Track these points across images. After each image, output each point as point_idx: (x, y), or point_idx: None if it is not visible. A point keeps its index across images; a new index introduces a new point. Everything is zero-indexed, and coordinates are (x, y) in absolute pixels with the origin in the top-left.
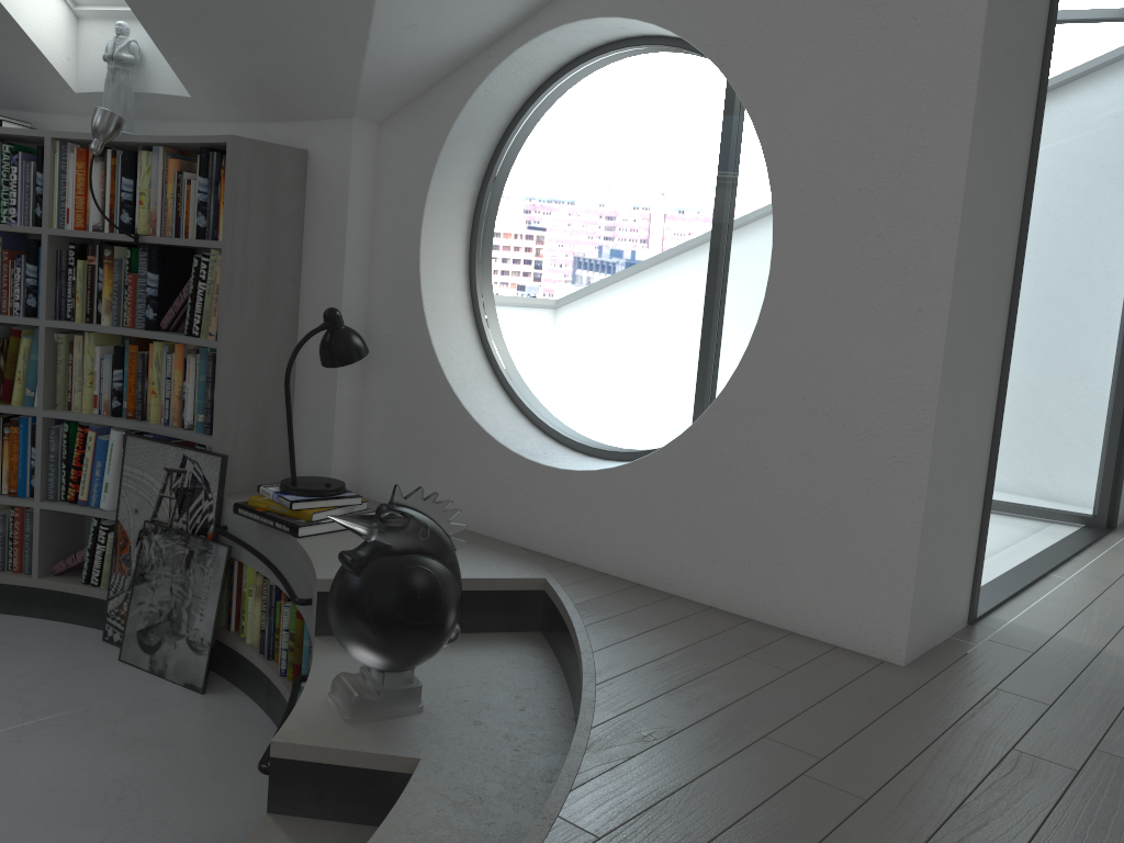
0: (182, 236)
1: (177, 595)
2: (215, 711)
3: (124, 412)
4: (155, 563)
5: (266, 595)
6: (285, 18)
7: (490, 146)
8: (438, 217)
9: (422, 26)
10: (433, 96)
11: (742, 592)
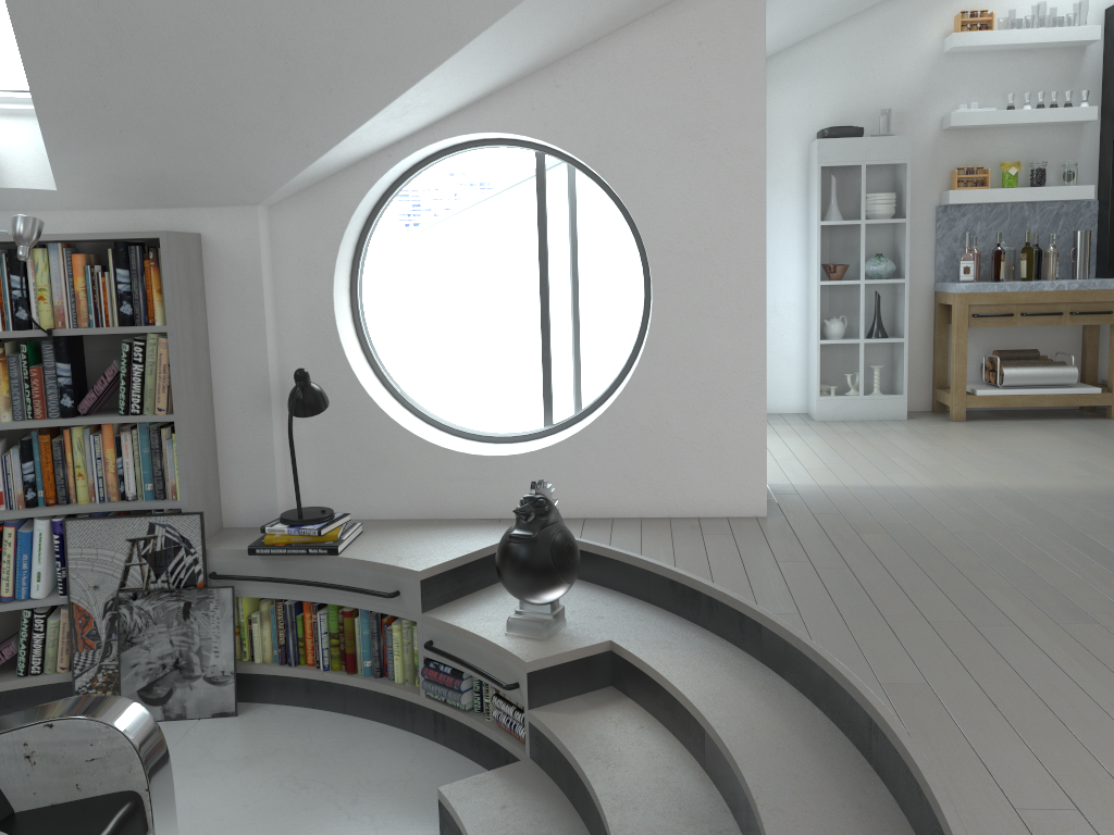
0: (103, 325)
1: (181, 644)
2: (268, 721)
3: (41, 501)
4: (143, 625)
5: (281, 615)
6: (242, 134)
7: (365, 219)
8: (339, 281)
9: (364, 141)
10: (330, 184)
11: (660, 502)
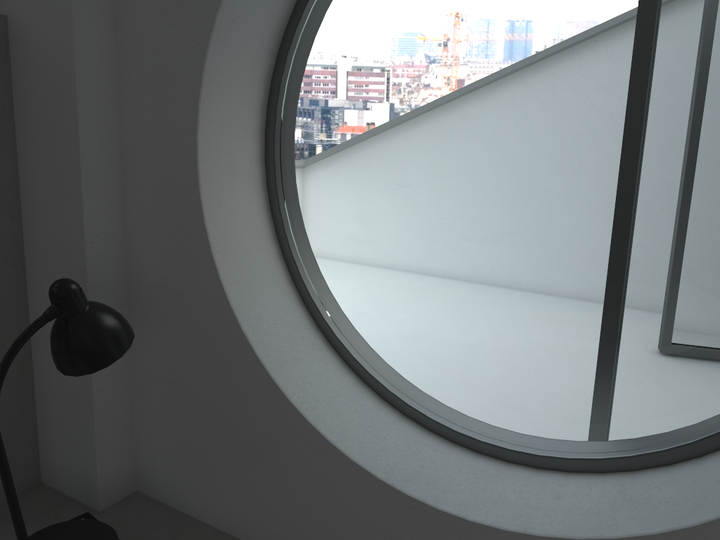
0: None
1: None
2: None
3: None
4: None
5: None
6: None
7: (288, 0)
8: (220, 112)
9: None
10: None
11: None
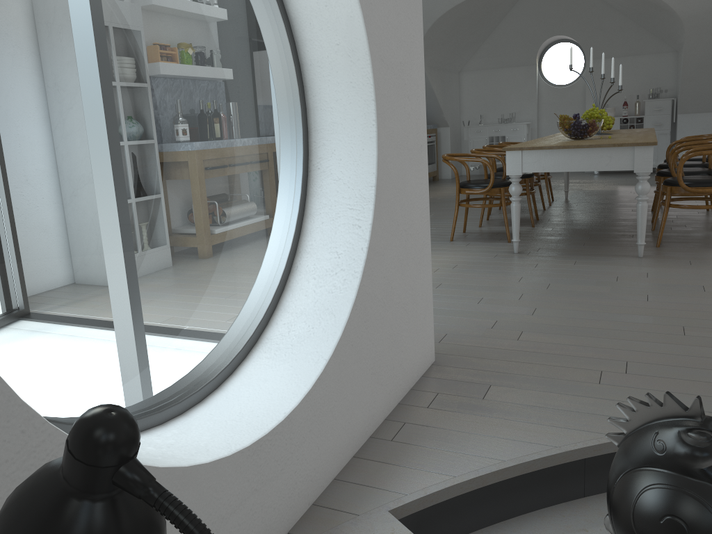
0: None
1: None
2: None
3: None
4: None
5: None
6: None
7: None
8: None
9: None
10: None
11: (393, 390)
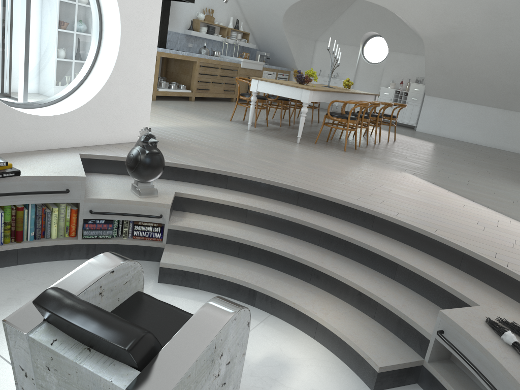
0: None
1: None
2: None
3: None
4: None
5: None
6: None
7: None
8: None
9: None
10: None
11: (114, 137)
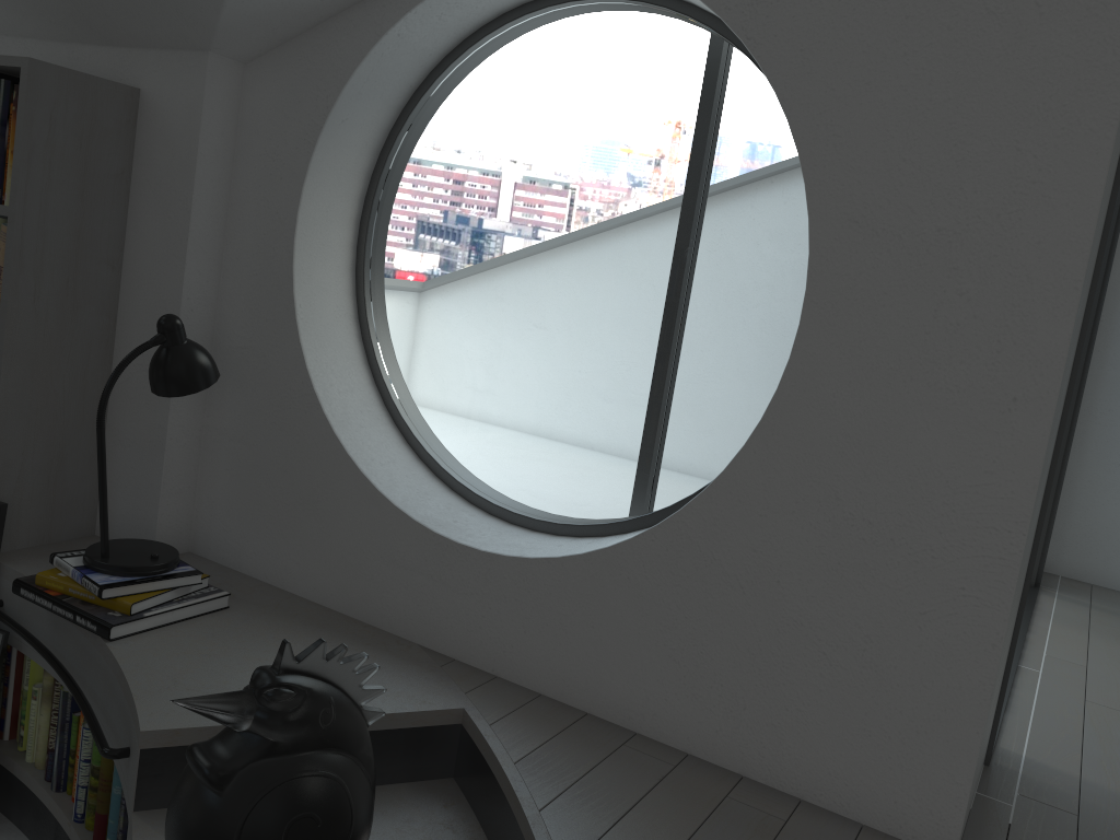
0: None
1: None
2: None
3: None
4: None
5: (57, 703)
6: None
7: (394, 109)
8: (321, 197)
9: None
10: (323, 34)
11: (732, 739)
